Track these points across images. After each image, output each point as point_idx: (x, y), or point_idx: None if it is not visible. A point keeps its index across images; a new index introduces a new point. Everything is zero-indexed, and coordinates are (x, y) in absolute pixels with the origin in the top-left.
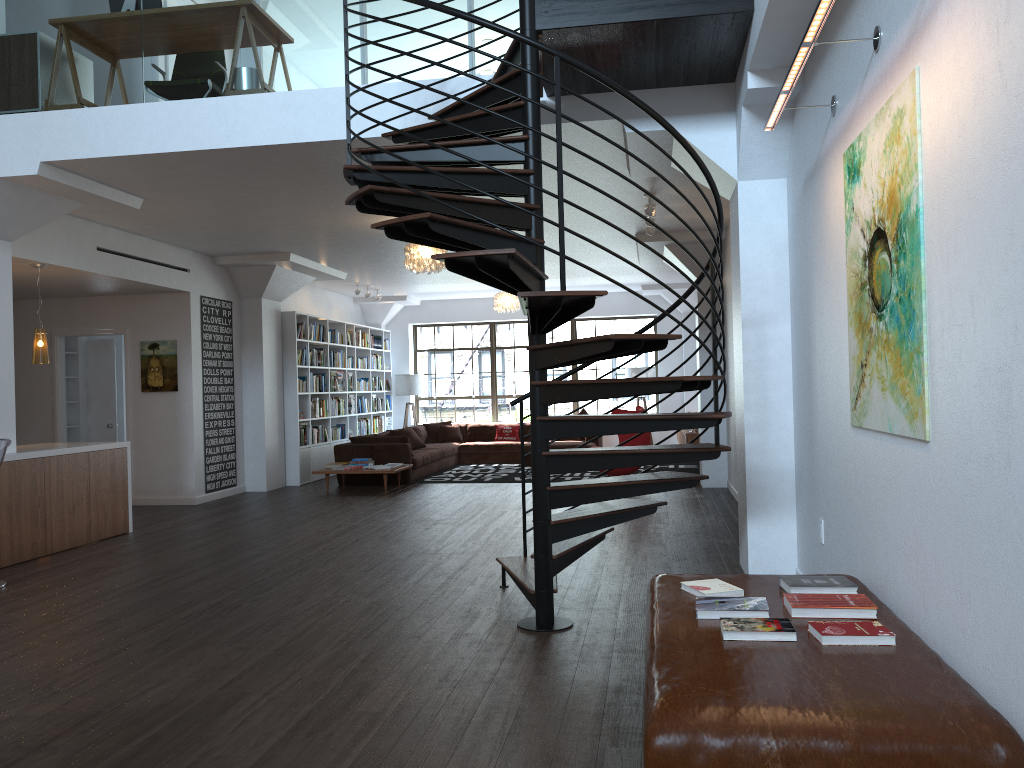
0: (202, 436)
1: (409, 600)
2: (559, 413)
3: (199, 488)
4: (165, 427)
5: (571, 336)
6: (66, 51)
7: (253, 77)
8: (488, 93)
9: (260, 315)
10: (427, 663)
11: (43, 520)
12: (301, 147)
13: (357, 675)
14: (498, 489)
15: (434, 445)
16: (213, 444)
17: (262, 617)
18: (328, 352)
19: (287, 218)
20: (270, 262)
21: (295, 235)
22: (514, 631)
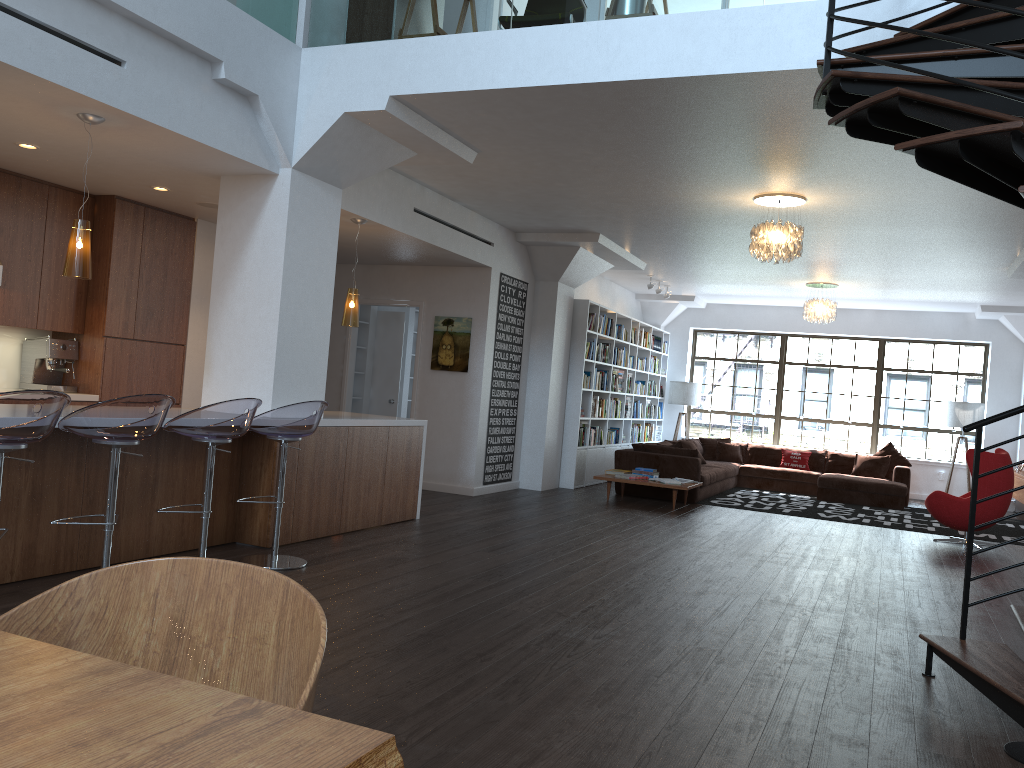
0: (486, 423)
1: (806, 675)
2: (853, 444)
3: (477, 479)
4: (450, 409)
5: (877, 358)
6: None
7: None
8: None
9: (554, 300)
10: None
11: (340, 495)
12: (694, 83)
13: None
14: (808, 525)
15: (713, 463)
16: (495, 433)
17: (620, 666)
18: (613, 348)
19: (620, 187)
20: (576, 242)
21: (617, 211)
22: (1010, 764)
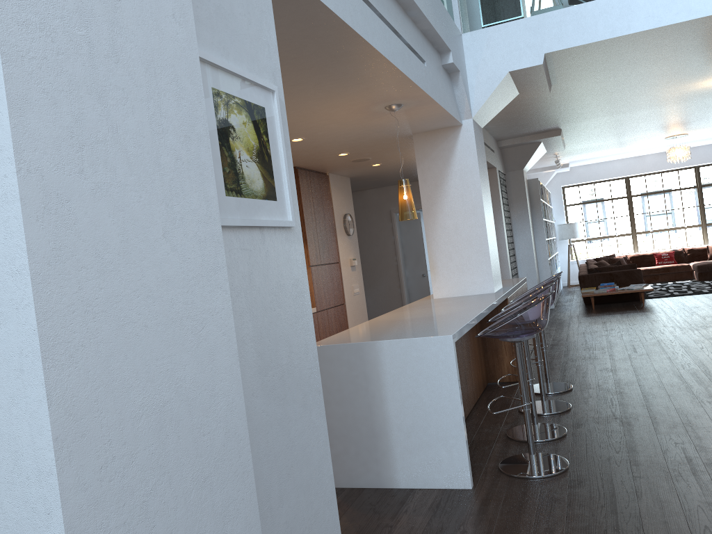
0: (511, 275)
1: None
2: (690, 241)
3: None
4: None
5: (695, 180)
6: None
7: None
8: None
9: (523, 182)
10: None
11: None
12: None
13: None
14: None
15: None
16: None
17: None
18: (545, 208)
19: (625, 91)
20: (542, 139)
21: (597, 109)
22: None
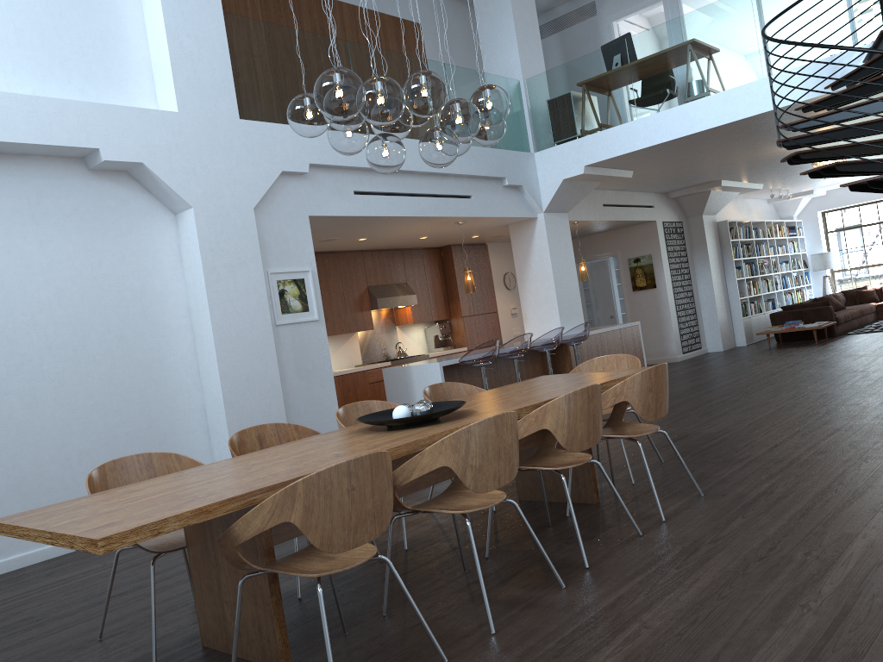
0: (675, 316)
1: (847, 391)
2: None
3: (678, 351)
4: (650, 312)
5: None
6: (589, 100)
7: (701, 87)
8: (865, 68)
9: (702, 227)
10: (864, 413)
11: None
12: (737, 122)
13: (822, 418)
14: None
15: (852, 307)
16: (683, 321)
17: (755, 403)
18: (754, 246)
19: (722, 160)
20: (707, 189)
21: (726, 169)
22: None
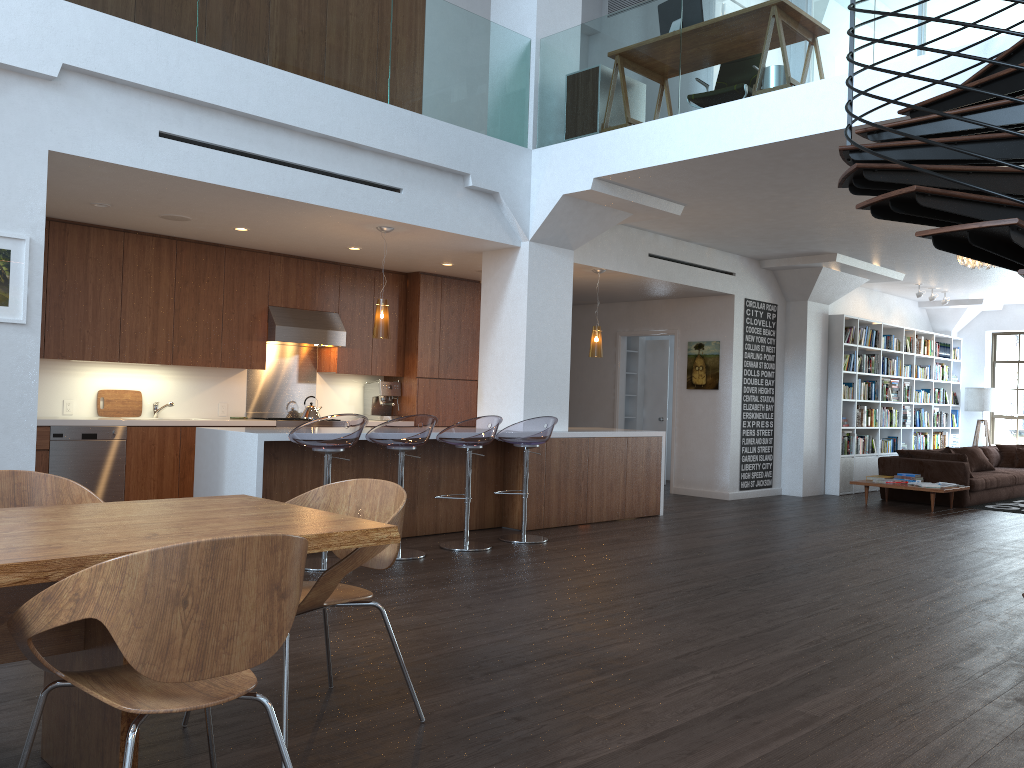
0: (738, 434)
1: (904, 620)
2: None
3: (733, 484)
4: (705, 423)
5: None
6: (618, 78)
7: (778, 74)
8: None
9: (805, 318)
10: (893, 684)
11: (585, 492)
12: (822, 138)
13: (811, 677)
14: None
15: (1006, 469)
16: (749, 443)
17: (742, 606)
18: (880, 358)
19: (825, 216)
20: (815, 263)
21: (837, 234)
22: (1019, 677)
